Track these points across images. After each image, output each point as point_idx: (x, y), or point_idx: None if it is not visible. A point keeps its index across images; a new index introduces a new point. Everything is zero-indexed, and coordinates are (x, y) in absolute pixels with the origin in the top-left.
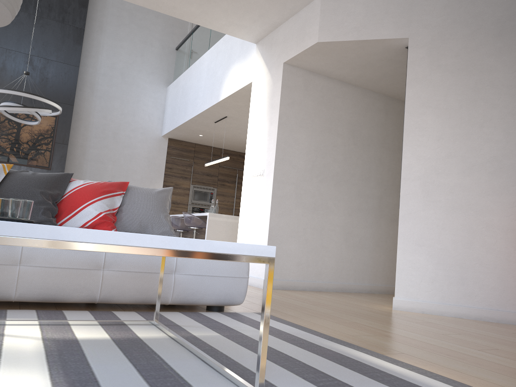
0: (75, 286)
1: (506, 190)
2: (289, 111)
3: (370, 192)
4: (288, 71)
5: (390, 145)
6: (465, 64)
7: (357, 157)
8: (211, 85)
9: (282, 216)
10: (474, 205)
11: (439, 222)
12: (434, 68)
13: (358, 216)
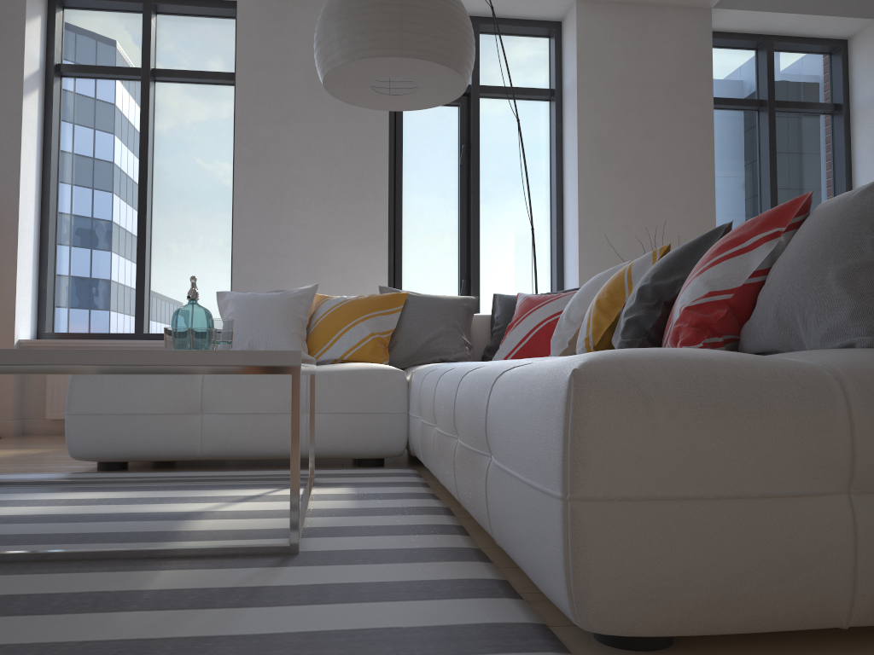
0: (447, 471)
1: None
2: None
3: None
4: None
5: None
6: None
7: None
8: None
9: None
10: None
11: None
12: None
13: None
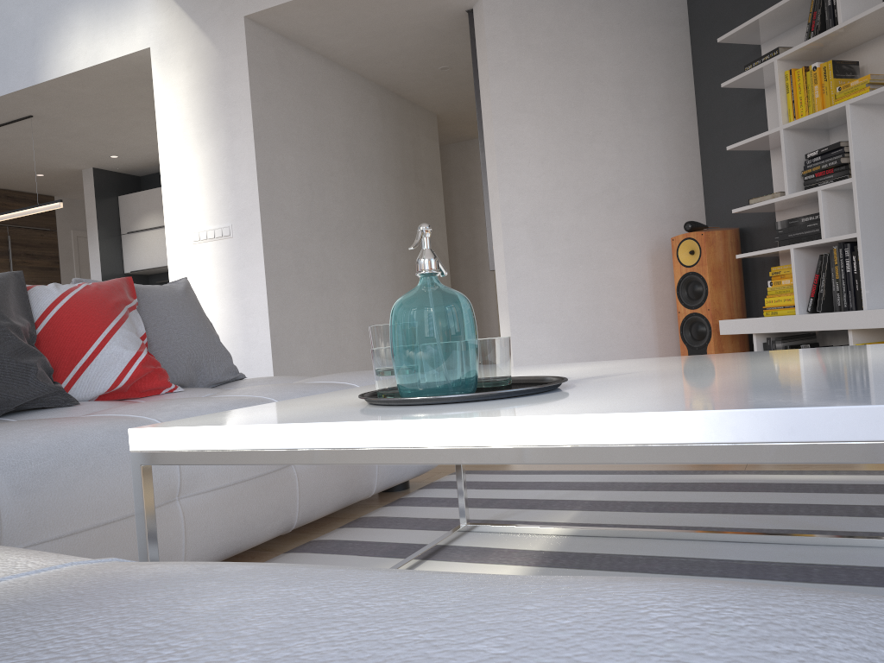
0: (267, 512)
1: (628, 230)
2: (266, 111)
3: (382, 250)
4: (253, 34)
5: (393, 170)
6: (562, 46)
7: (361, 192)
8: None
9: (285, 309)
10: (596, 254)
11: (558, 285)
12: (523, 49)
13: (374, 291)
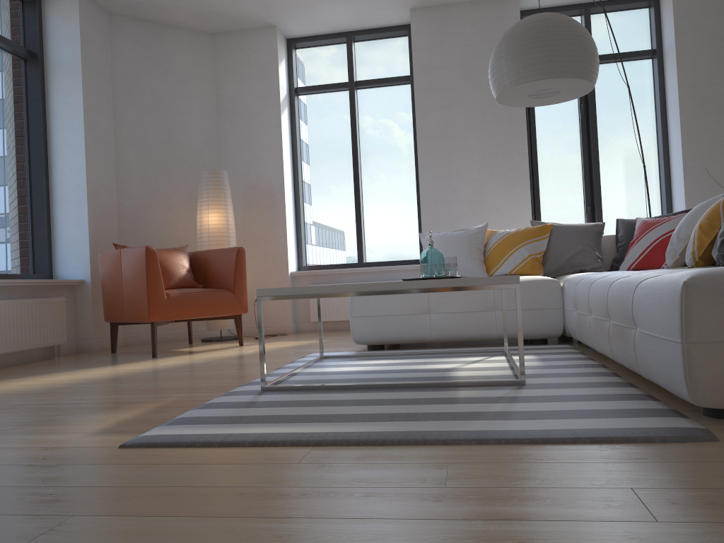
0: (602, 341)
1: None
2: None
3: None
4: None
5: None
6: None
7: None
8: None
9: None
10: None
11: None
12: None
13: None
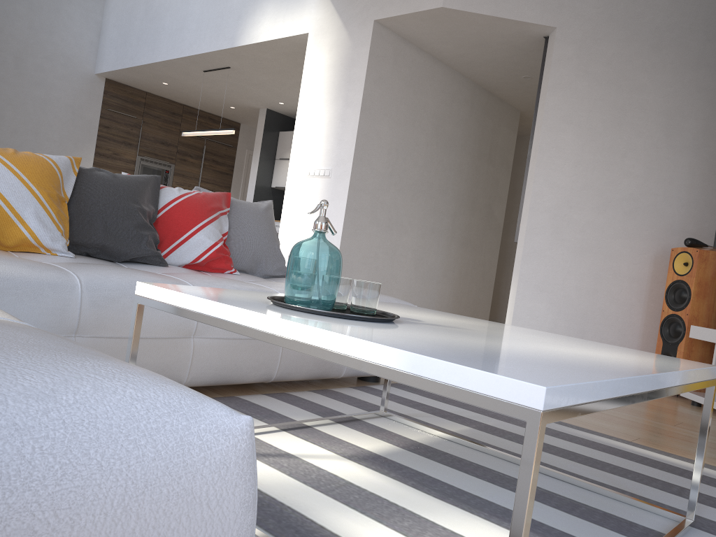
0: (253, 363)
1: (639, 234)
2: (375, 91)
3: (445, 208)
4: (378, 34)
5: (470, 149)
6: (616, 76)
7: (438, 162)
8: (216, 16)
9: (354, 237)
10: (605, 248)
11: (565, 265)
12: (581, 74)
13: (430, 238)
